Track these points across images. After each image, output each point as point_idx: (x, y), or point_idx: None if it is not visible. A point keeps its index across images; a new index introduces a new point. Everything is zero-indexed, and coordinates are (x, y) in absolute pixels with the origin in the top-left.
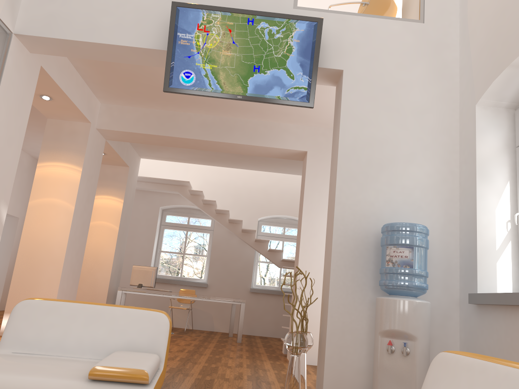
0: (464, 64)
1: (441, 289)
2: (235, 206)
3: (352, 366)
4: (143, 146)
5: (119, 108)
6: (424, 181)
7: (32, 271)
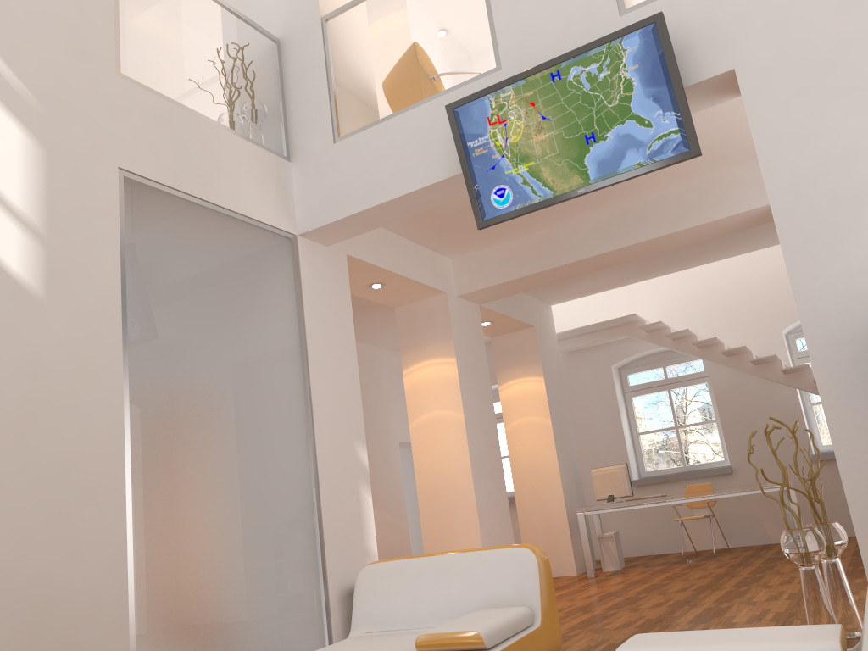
0: None
1: None
2: (733, 324)
3: None
4: (543, 289)
5: (476, 255)
6: None
7: (441, 516)
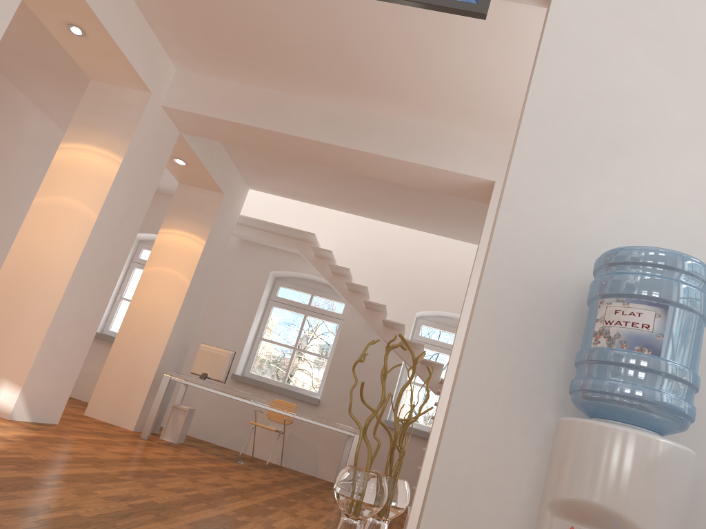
0: None
1: None
2: (384, 288)
3: None
4: (249, 165)
5: (203, 79)
6: None
7: (13, 305)
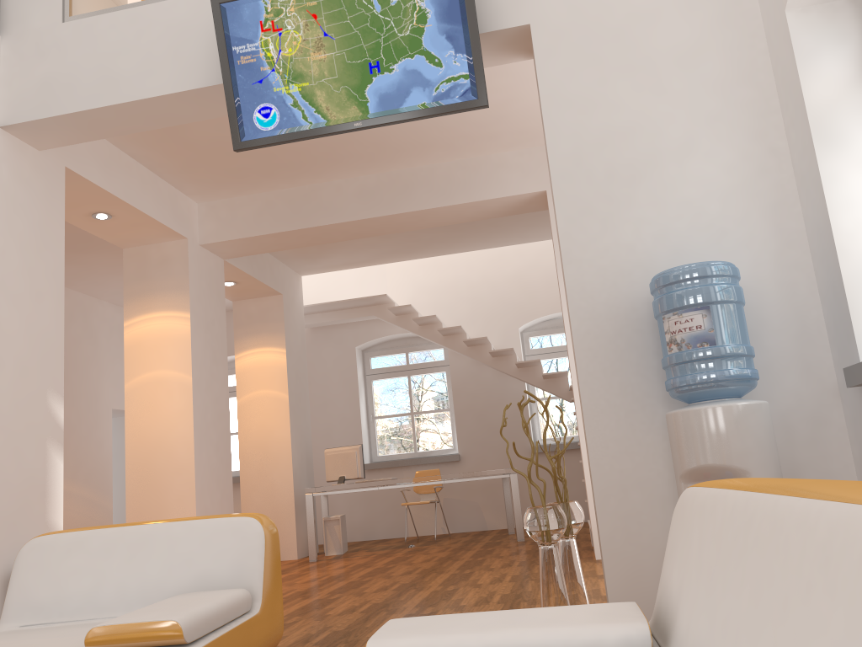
0: None
1: (798, 373)
2: (476, 317)
3: (654, 547)
4: (295, 255)
5: (227, 202)
6: (723, 180)
7: (152, 490)
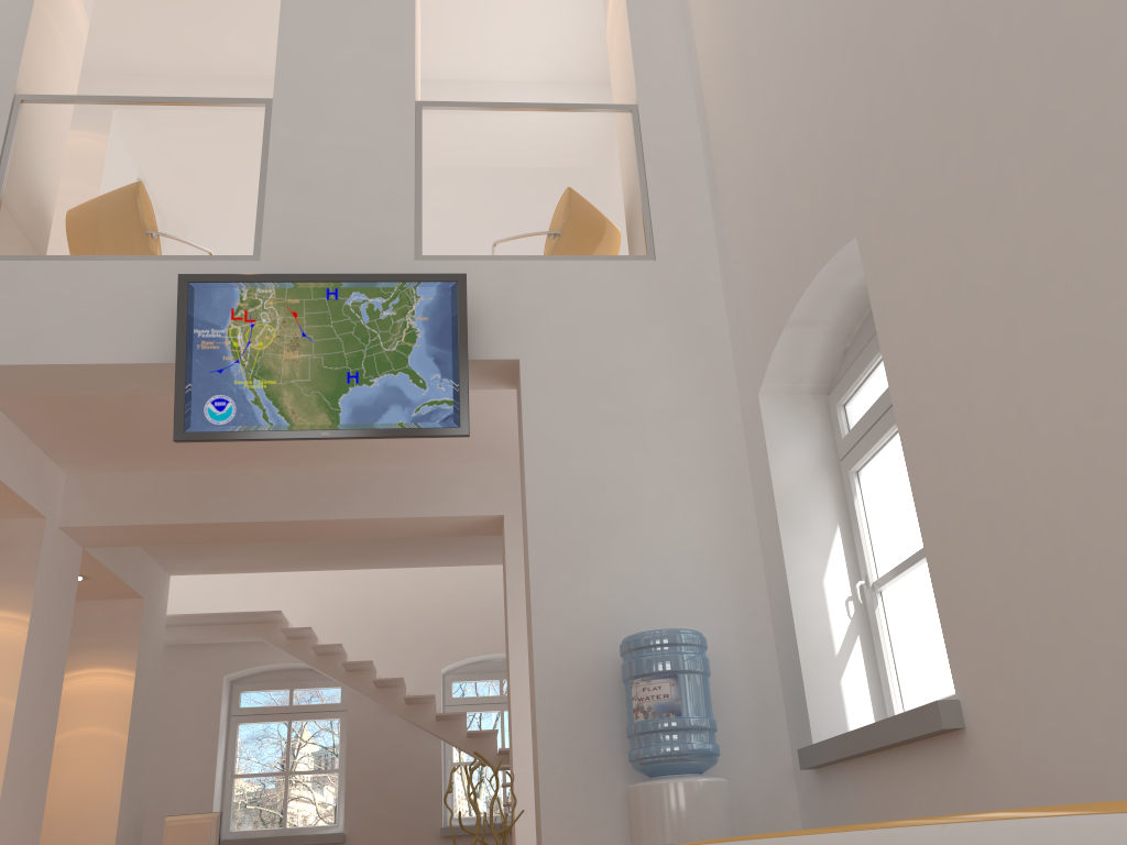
0: (734, 323)
1: (756, 751)
2: (390, 650)
3: None
4: (172, 549)
5: (108, 478)
6: (696, 544)
7: None
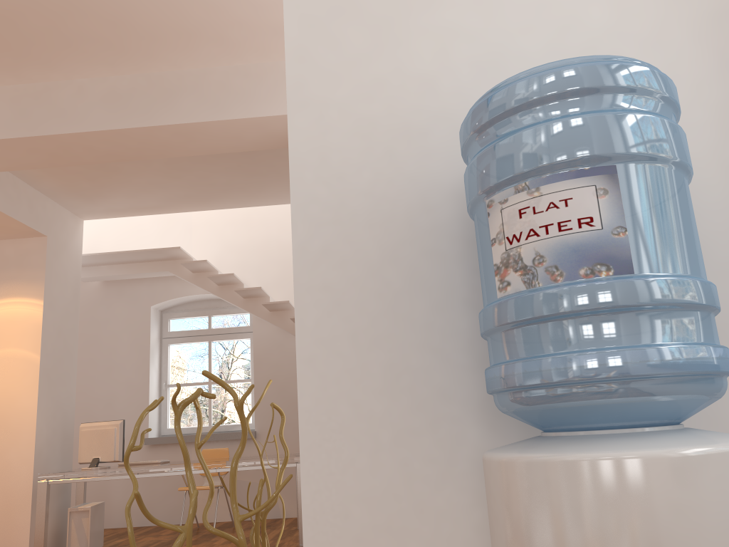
0: None
1: None
2: (286, 281)
3: None
4: (66, 191)
5: None
6: None
7: None
